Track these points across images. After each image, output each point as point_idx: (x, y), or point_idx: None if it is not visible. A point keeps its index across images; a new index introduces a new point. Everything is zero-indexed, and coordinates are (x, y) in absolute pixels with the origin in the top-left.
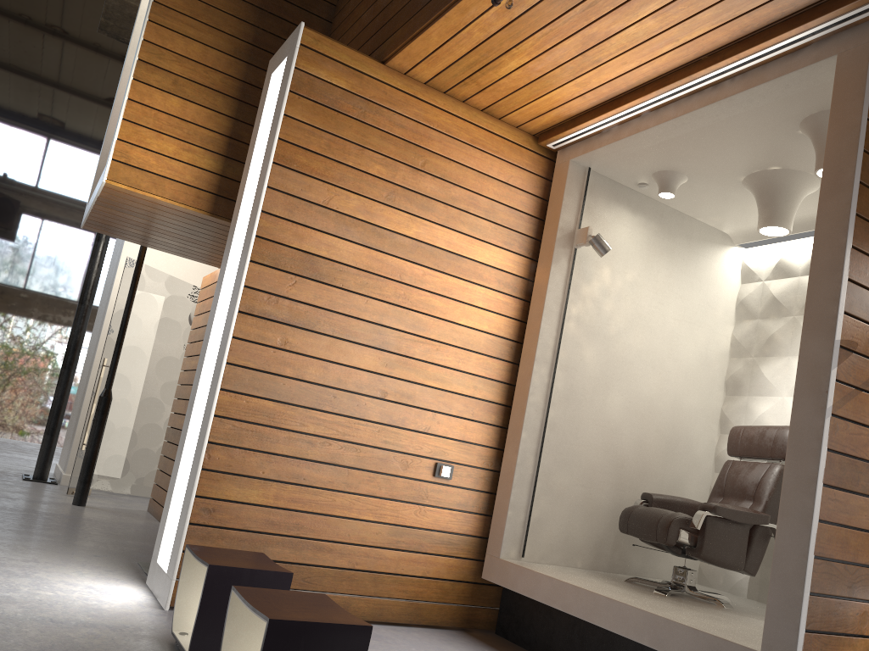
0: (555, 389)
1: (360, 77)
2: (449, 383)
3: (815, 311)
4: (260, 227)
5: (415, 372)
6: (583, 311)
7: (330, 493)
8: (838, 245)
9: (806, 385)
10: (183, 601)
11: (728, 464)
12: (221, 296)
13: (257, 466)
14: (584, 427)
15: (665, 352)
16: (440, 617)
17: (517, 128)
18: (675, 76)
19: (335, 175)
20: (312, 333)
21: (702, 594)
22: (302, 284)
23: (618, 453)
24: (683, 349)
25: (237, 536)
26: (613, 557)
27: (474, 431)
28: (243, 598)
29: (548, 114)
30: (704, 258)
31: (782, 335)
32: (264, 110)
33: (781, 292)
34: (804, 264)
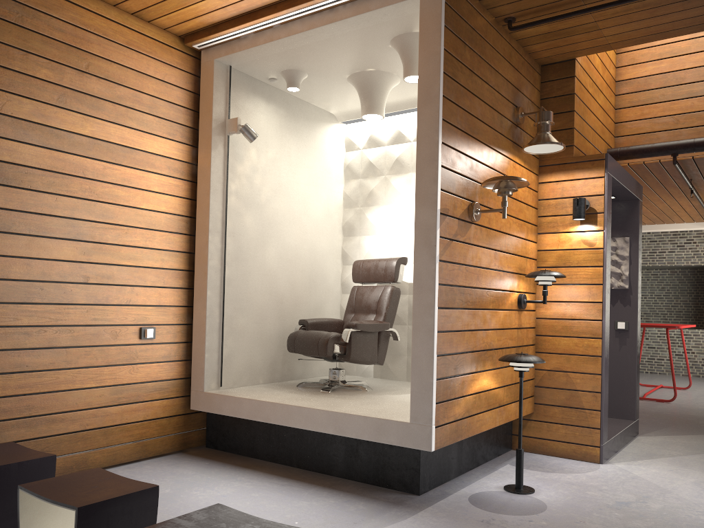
0: (227, 252)
1: None
2: (141, 260)
3: (422, 189)
4: None
5: (110, 255)
6: (240, 186)
7: (53, 373)
8: (433, 142)
9: (422, 241)
10: None
11: (355, 289)
12: None
13: None
14: (252, 278)
15: (301, 210)
16: (162, 447)
17: (165, 30)
18: None
19: (4, 80)
20: (10, 235)
21: (351, 385)
22: None
23: (278, 293)
24: (313, 207)
25: None
26: (284, 370)
27: (167, 295)
28: (37, 494)
29: (194, 20)
30: (320, 134)
31: (378, 190)
32: None
33: (375, 158)
34: (389, 136)
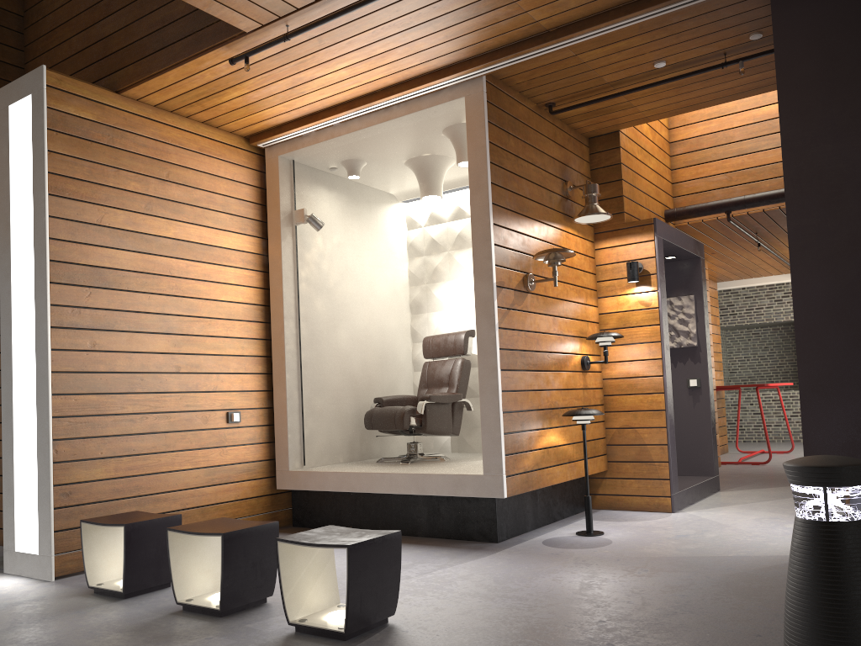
0: (302, 336)
1: (102, 108)
2: (223, 349)
3: (479, 266)
4: (52, 252)
5: (197, 346)
6: (309, 273)
7: (156, 456)
8: (485, 224)
9: (482, 312)
10: (90, 562)
11: (426, 365)
12: (16, 314)
13: (96, 449)
14: (326, 360)
15: (368, 291)
16: None
17: (231, 133)
18: (359, 102)
19: (101, 196)
20: (113, 332)
21: (429, 456)
22: (96, 293)
23: (351, 373)
24: (379, 287)
25: (93, 508)
26: (362, 449)
27: (249, 381)
28: (185, 531)
29: (259, 123)
30: (381, 215)
31: (443, 266)
32: (11, 141)
33: (437, 234)
34: (449, 213)
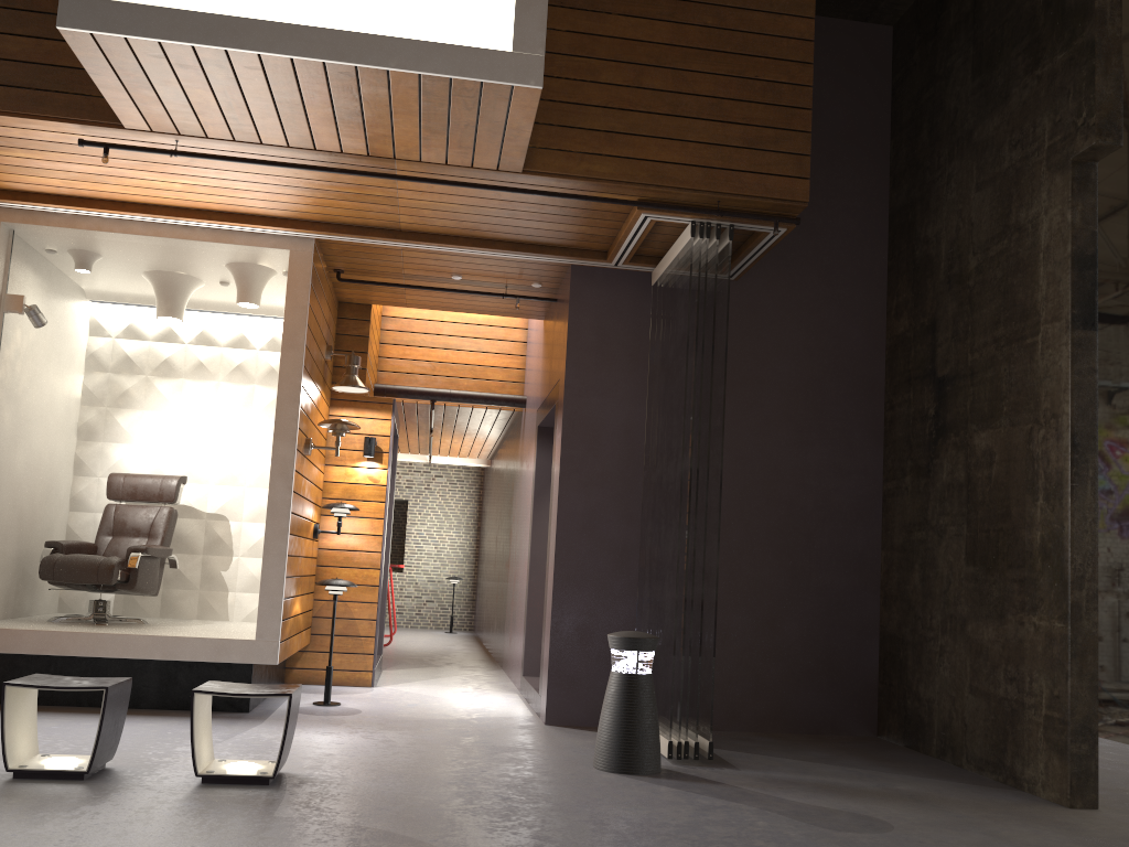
0: None
1: None
2: None
3: (282, 425)
4: None
5: None
6: (5, 374)
7: None
8: (296, 384)
9: (278, 472)
10: None
11: (113, 508)
12: None
13: None
14: (3, 487)
15: (48, 406)
16: None
17: None
18: (161, 210)
19: None
20: None
21: (123, 618)
22: None
23: (21, 506)
24: (58, 402)
25: None
26: (16, 603)
27: None
28: (39, 685)
29: (3, 182)
30: (72, 313)
31: (136, 391)
32: None
33: (134, 352)
34: (156, 331)
